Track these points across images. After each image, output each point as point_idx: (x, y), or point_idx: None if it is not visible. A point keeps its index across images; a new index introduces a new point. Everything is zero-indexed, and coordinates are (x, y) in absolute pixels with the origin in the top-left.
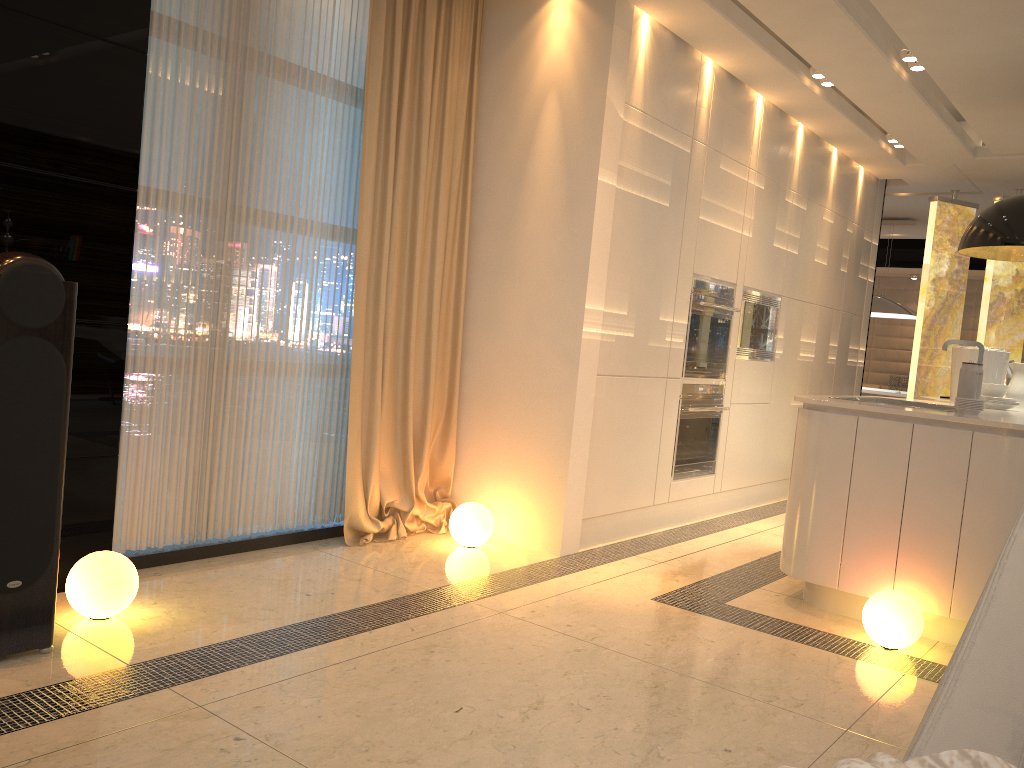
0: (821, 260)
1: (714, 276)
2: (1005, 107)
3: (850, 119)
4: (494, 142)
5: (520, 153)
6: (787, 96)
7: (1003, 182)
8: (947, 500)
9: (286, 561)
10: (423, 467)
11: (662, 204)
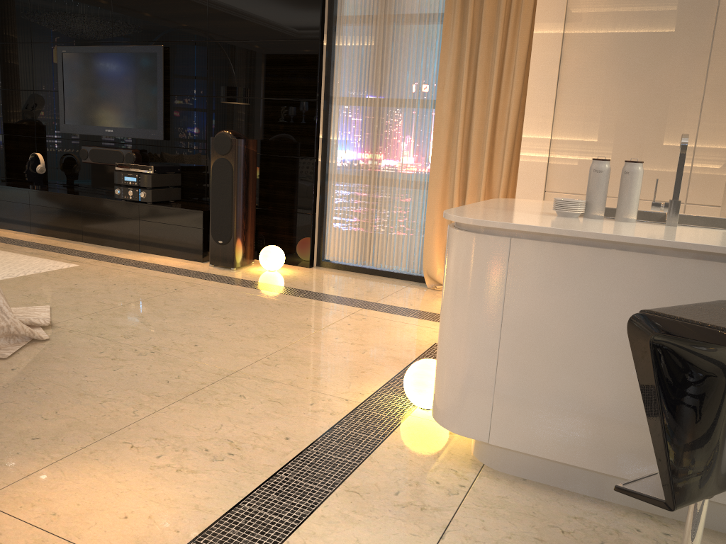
0: None
1: None
2: None
3: None
4: None
5: None
6: None
7: None
8: None
9: (380, 282)
10: None
11: (659, 31)
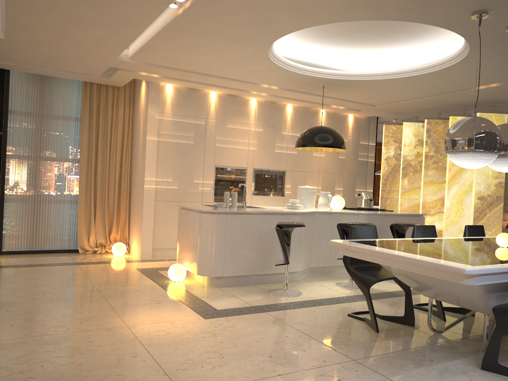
0: (319, 154)
1: (230, 165)
2: (329, 91)
3: (297, 100)
4: (135, 128)
5: (138, 131)
6: (259, 97)
7: (413, 113)
8: (192, 234)
9: (53, 255)
10: (112, 232)
11: (189, 143)
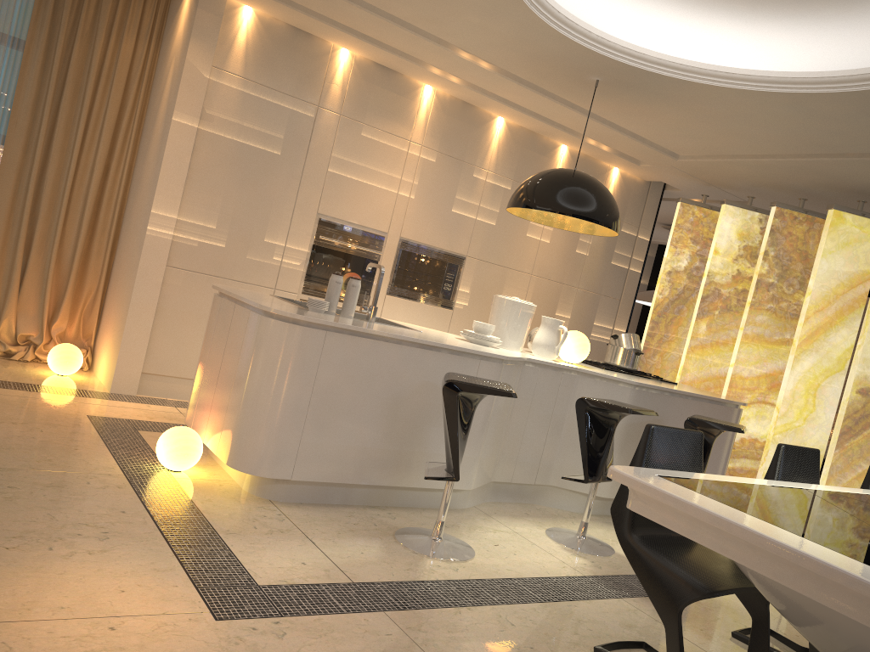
0: (539, 237)
1: (351, 221)
2: (602, 101)
3: (521, 111)
4: (154, 95)
5: (158, 102)
6: (442, 85)
7: (745, 190)
8: (233, 363)
9: None
10: (58, 317)
11: (270, 151)
